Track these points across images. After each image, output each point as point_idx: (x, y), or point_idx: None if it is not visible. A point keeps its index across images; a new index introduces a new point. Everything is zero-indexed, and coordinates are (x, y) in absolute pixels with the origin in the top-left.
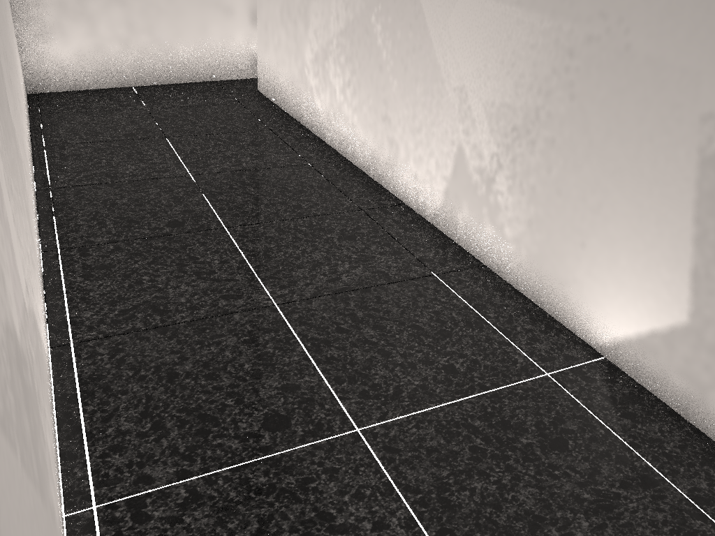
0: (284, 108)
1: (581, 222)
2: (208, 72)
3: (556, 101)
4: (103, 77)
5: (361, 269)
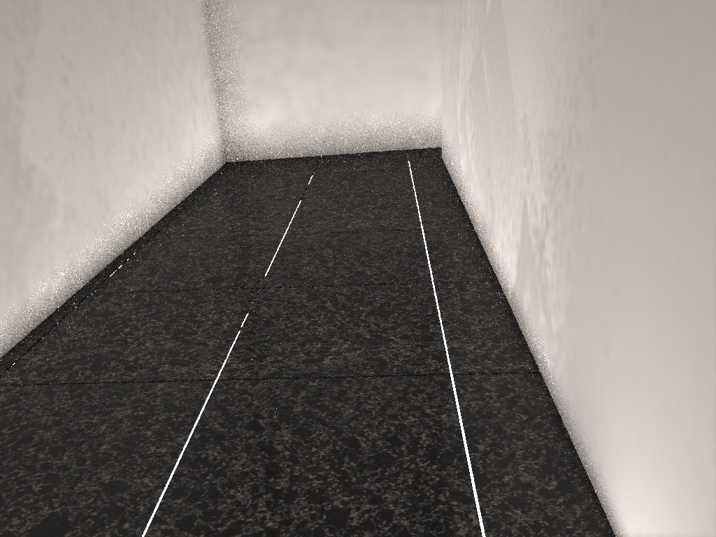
0: (450, 173)
1: (605, 313)
2: (399, 141)
3: (583, 113)
4: (294, 147)
5: (359, 352)
